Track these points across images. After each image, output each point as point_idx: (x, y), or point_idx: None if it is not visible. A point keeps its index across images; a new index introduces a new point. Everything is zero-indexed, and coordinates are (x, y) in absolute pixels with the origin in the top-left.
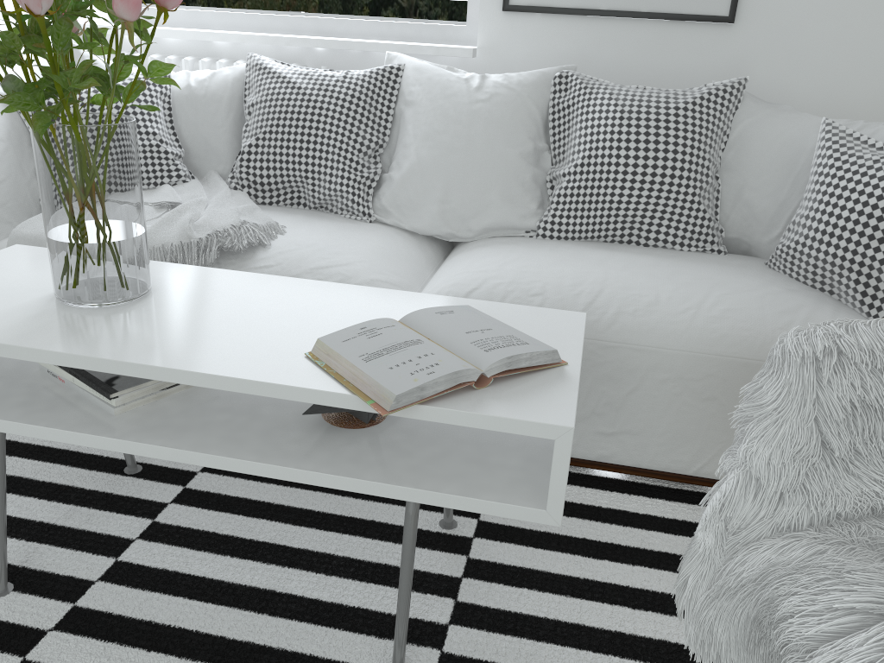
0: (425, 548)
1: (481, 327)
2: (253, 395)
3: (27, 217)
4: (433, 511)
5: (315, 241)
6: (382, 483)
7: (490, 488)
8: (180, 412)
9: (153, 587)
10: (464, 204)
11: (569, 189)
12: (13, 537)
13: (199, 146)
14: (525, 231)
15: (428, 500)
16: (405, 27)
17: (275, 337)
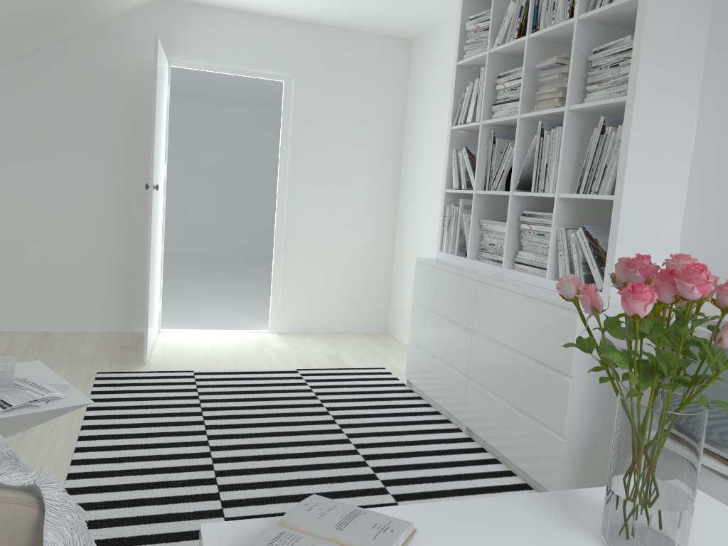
0: None
1: None
2: None
3: None
4: None
5: None
6: None
7: None
8: None
9: None
10: None
11: None
12: None
13: None
14: None
15: None
16: None
17: (460, 540)
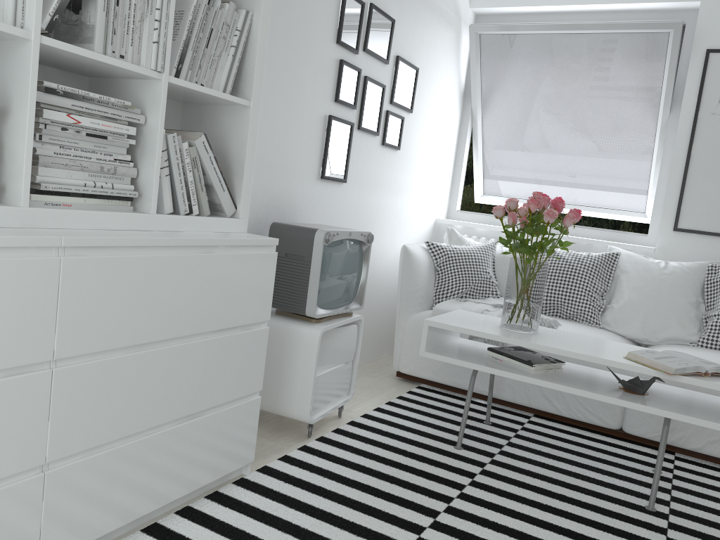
0: (647, 476)
1: (699, 358)
2: (584, 378)
3: (428, 304)
4: (647, 466)
5: (578, 330)
6: (659, 409)
7: (708, 418)
8: (557, 377)
9: (523, 460)
10: (655, 324)
11: (718, 322)
12: (450, 433)
13: (504, 281)
14: (689, 343)
15: (680, 418)
16: (610, 233)
17: (605, 351)
